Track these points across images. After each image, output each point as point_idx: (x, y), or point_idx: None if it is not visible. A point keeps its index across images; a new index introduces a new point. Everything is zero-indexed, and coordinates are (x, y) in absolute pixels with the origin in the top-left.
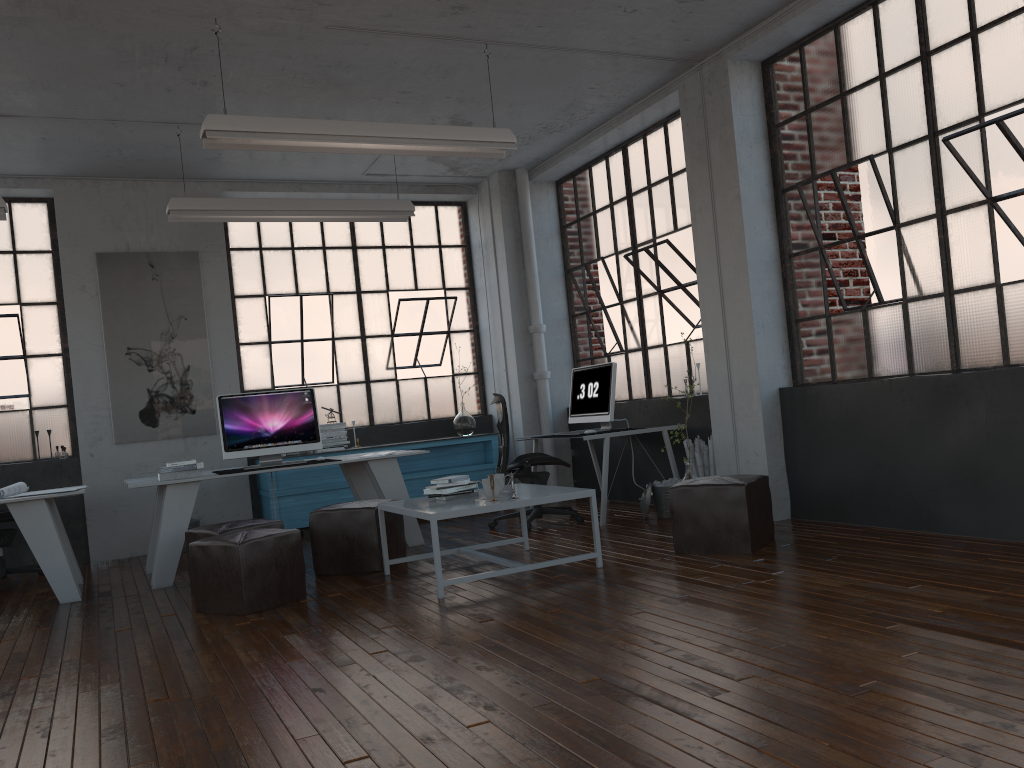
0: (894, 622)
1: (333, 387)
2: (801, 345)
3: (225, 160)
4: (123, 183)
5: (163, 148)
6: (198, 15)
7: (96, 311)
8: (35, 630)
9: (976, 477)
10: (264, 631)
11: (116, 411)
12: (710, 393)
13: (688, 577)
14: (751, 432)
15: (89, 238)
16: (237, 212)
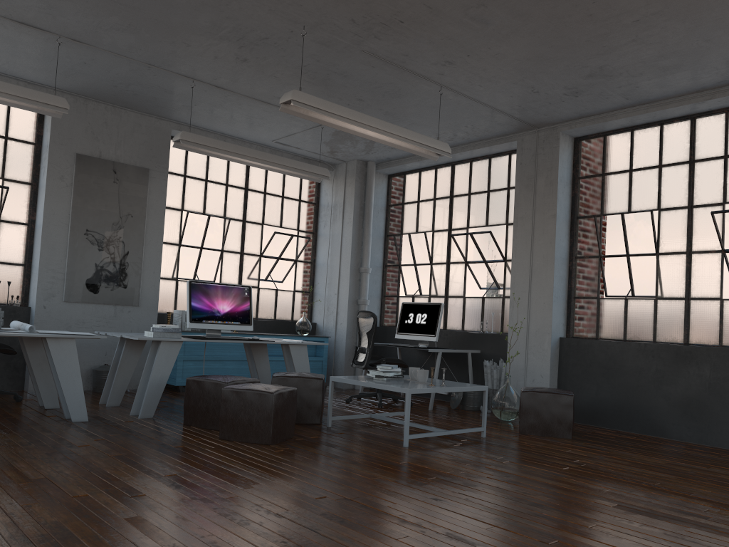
0: None
1: None
2: (575, 313)
3: (194, 109)
4: (105, 106)
5: (162, 91)
6: (294, 20)
7: (68, 197)
8: (93, 440)
9: (698, 407)
10: (309, 457)
11: (69, 276)
12: (510, 333)
13: (558, 449)
14: (539, 362)
15: (73, 141)
16: (223, 151)
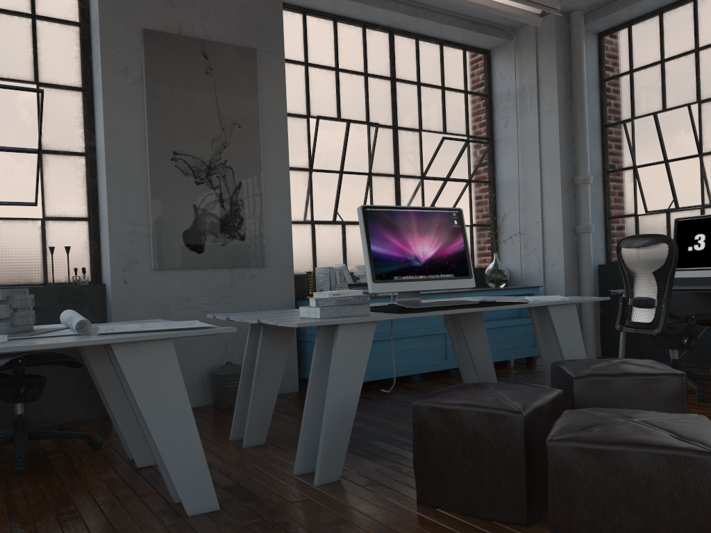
0: None
1: None
2: None
3: None
4: None
5: None
6: None
7: (139, 101)
8: None
9: None
10: None
11: (157, 229)
12: None
13: None
14: None
15: (135, 9)
16: None
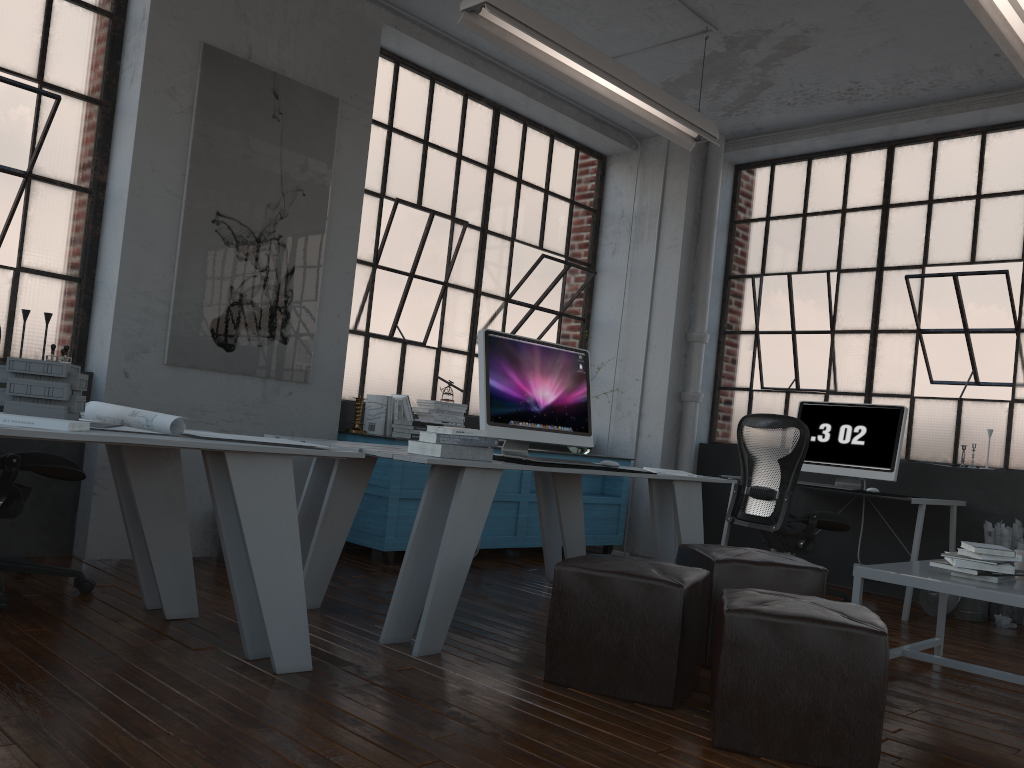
0: None
1: (433, 351)
2: None
3: None
4: None
5: None
6: None
7: (183, 137)
8: (415, 767)
9: None
10: None
11: (179, 310)
12: None
13: None
14: None
15: (197, 15)
16: (558, 48)
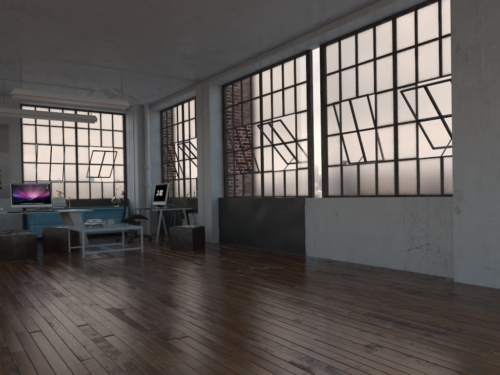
0: (205, 265)
1: (62, 183)
2: (227, 183)
3: None
4: None
5: None
6: (14, 53)
7: None
8: None
9: (262, 230)
10: (19, 263)
11: None
12: (198, 197)
13: (165, 255)
14: (208, 212)
15: None
16: (25, 115)
